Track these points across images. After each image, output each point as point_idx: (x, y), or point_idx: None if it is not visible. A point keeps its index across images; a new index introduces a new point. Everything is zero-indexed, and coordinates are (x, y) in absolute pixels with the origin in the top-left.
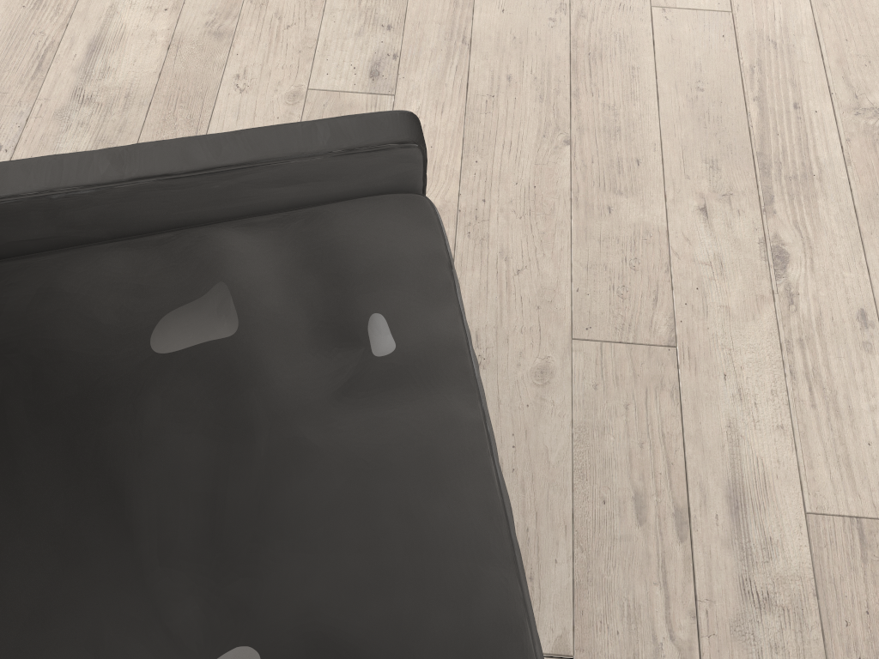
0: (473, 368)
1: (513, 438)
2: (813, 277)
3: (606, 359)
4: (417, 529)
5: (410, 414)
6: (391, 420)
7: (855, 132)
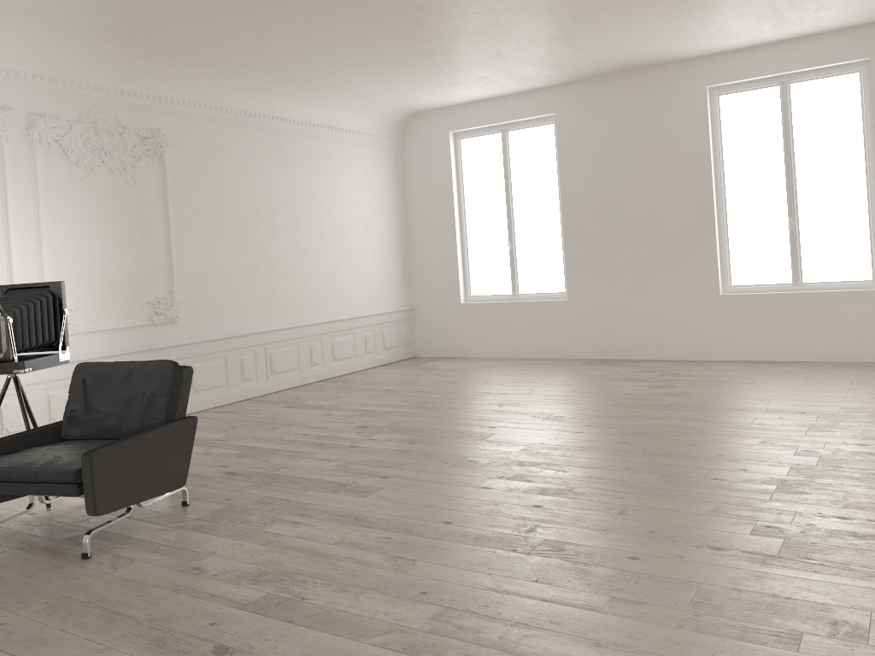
0: (33, 468)
1: (26, 568)
2: None
3: (9, 587)
4: (21, 458)
5: (39, 459)
6: (41, 458)
7: None
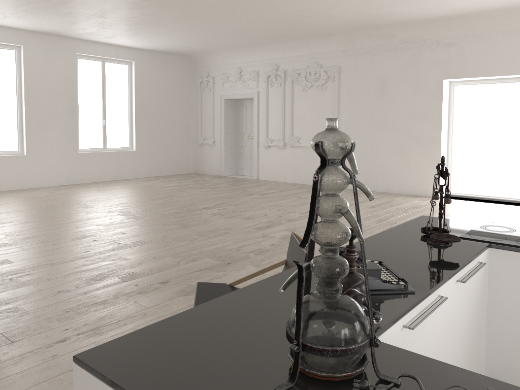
0: None
1: None
2: (61, 346)
3: None
4: None
5: None
6: None
7: (127, 332)
